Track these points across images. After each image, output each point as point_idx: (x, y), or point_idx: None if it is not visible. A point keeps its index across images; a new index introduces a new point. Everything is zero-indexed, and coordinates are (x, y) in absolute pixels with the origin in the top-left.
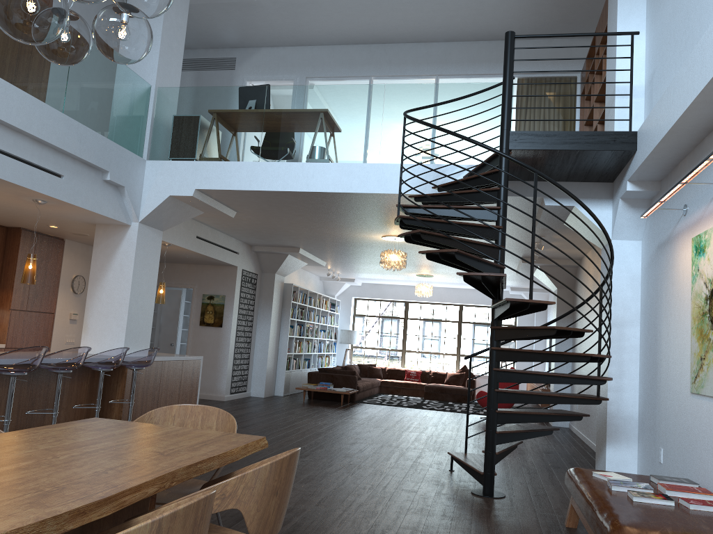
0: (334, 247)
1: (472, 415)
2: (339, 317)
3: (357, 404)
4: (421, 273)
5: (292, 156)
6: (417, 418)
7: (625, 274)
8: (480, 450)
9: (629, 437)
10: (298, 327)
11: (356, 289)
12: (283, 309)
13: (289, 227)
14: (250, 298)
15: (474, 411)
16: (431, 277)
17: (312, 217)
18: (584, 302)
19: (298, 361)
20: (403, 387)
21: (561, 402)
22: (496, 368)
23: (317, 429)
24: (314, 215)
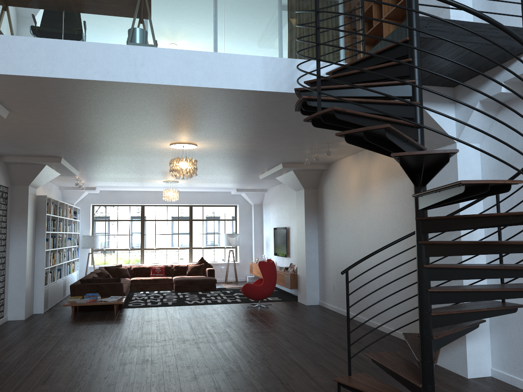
0: (103, 156)
1: (236, 305)
2: (79, 223)
3: (127, 310)
4: (169, 180)
5: (111, 37)
6: (202, 320)
7: (469, 175)
8: (312, 354)
9: (483, 329)
10: (52, 240)
11: (95, 196)
12: (36, 222)
13: (69, 132)
14: (2, 214)
15: (231, 299)
16: (174, 183)
17: (110, 120)
18: (469, 206)
19: (53, 274)
20: (152, 283)
21: (487, 316)
22: (429, 288)
23: (131, 361)
24: (114, 118)
